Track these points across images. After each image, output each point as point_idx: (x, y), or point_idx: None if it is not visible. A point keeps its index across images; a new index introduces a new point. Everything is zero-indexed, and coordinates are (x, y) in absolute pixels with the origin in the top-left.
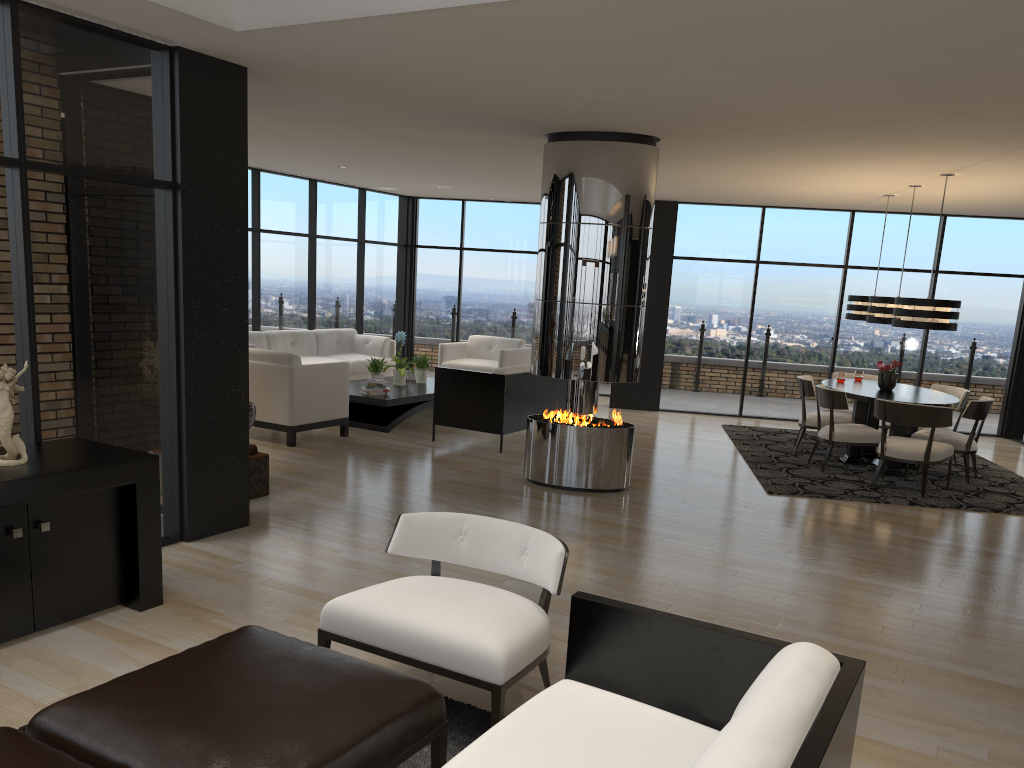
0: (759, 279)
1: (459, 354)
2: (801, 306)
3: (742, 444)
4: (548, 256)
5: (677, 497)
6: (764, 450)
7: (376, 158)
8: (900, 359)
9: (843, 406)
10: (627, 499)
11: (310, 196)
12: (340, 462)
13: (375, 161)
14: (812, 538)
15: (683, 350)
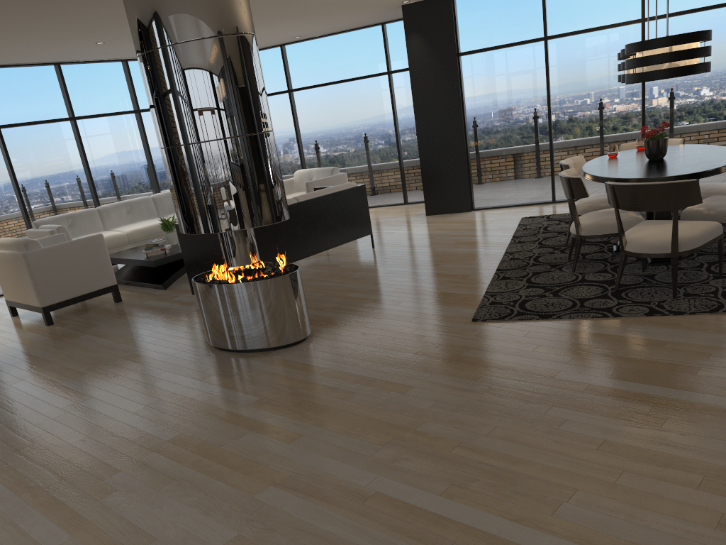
0: (551, 56)
1: (286, 190)
2: (600, 75)
3: (515, 243)
4: (148, 96)
5: (351, 346)
6: (533, 248)
7: (90, 27)
8: (720, 110)
9: (582, 194)
10: (287, 359)
11: (125, 76)
12: (61, 342)
13: (101, 30)
14: (449, 407)
15: (486, 147)
